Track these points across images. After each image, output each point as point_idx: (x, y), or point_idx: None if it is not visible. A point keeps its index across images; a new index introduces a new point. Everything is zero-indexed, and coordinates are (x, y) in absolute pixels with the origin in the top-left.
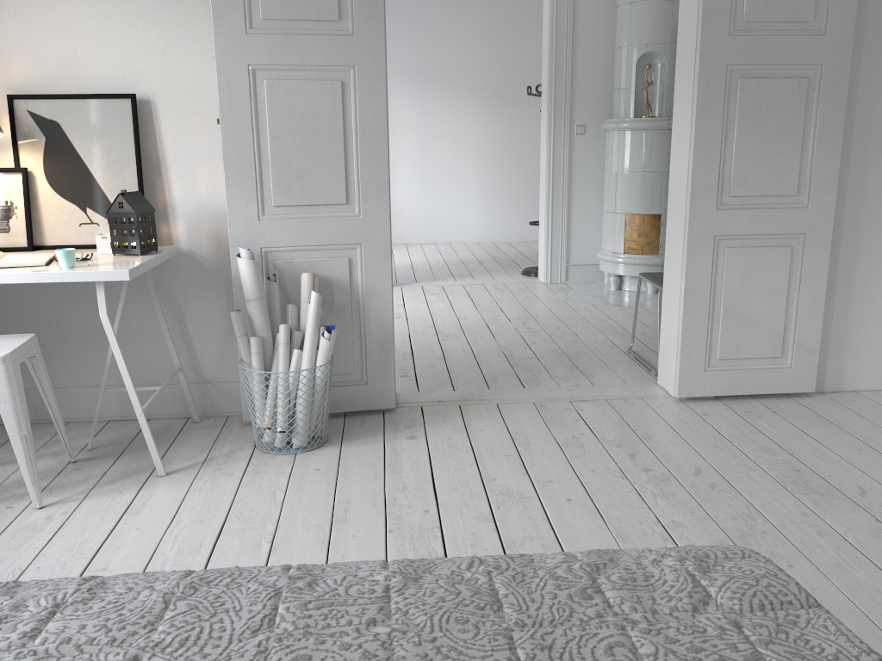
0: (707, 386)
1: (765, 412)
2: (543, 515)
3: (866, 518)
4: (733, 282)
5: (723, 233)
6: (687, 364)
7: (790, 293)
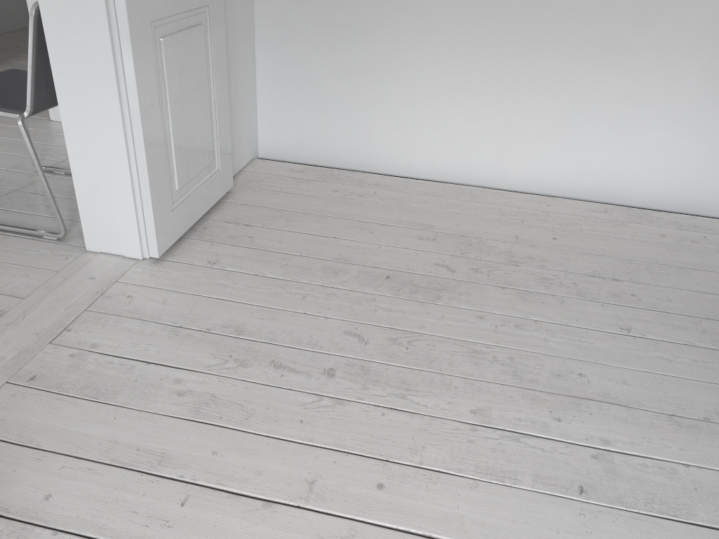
0: (176, 228)
1: (243, 229)
2: (417, 538)
3: (496, 291)
4: (174, 85)
5: (157, 17)
6: (159, 211)
7: (208, 84)
